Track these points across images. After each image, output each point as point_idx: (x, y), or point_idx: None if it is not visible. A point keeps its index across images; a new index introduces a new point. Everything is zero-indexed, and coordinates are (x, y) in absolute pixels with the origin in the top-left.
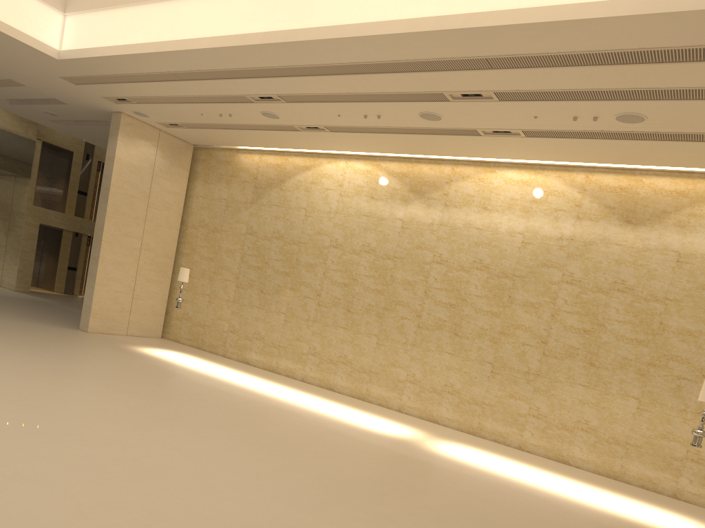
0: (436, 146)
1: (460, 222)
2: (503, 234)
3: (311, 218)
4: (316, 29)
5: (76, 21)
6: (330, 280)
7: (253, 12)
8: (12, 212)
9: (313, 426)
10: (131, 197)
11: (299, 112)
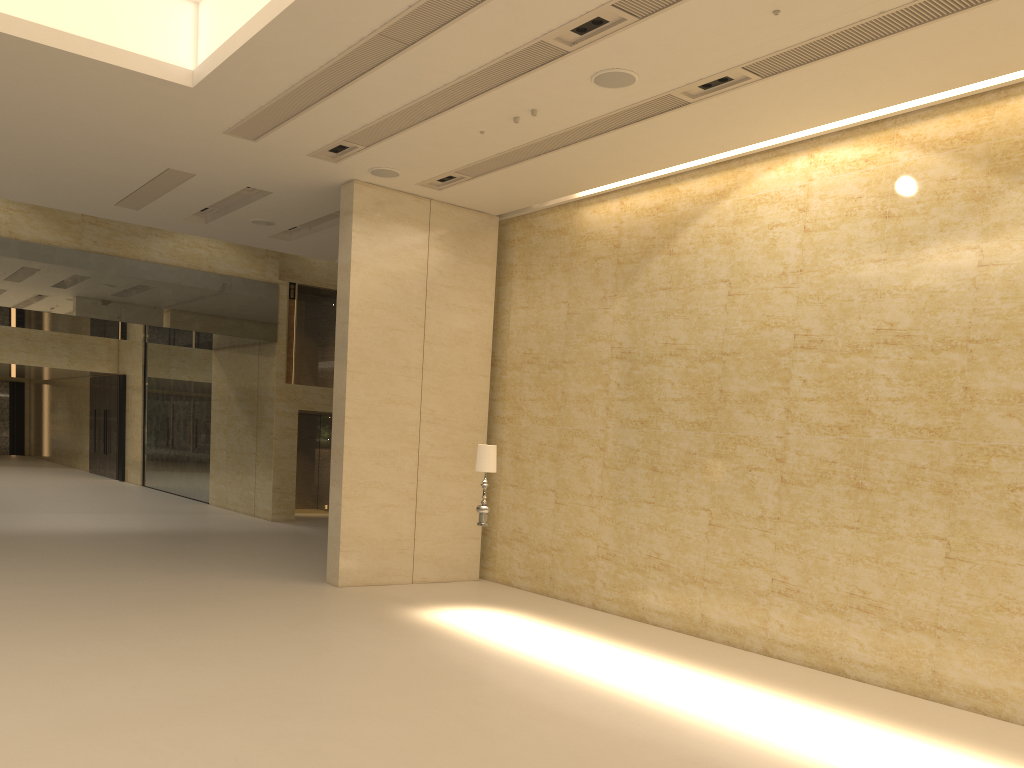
0: None
1: None
2: None
3: (743, 298)
4: None
5: (211, 3)
6: (803, 424)
7: None
8: (259, 399)
9: None
10: (391, 331)
11: (676, 41)
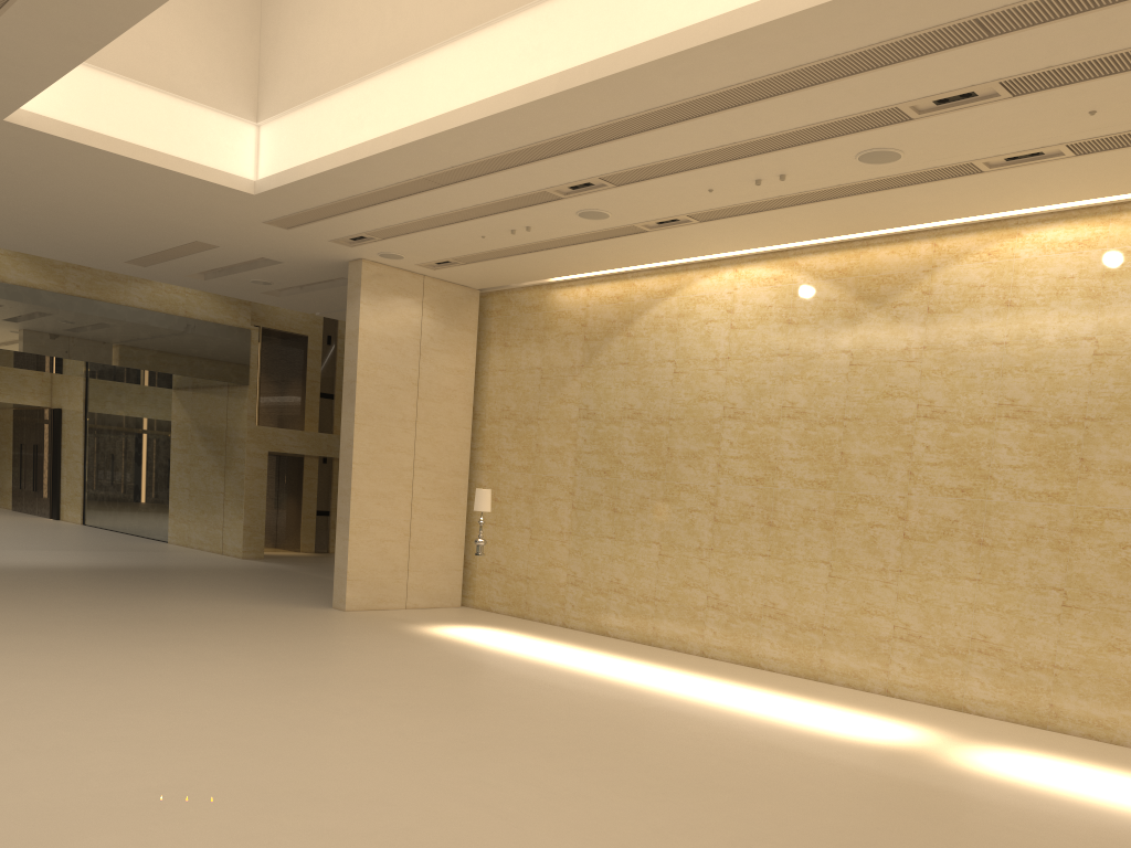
0: (898, 210)
1: (961, 337)
2: (1052, 346)
3: (685, 376)
4: (647, 44)
5: (275, 131)
6: (730, 476)
7: (538, 44)
8: (228, 440)
9: (726, 739)
10: (391, 389)
11: (641, 199)
